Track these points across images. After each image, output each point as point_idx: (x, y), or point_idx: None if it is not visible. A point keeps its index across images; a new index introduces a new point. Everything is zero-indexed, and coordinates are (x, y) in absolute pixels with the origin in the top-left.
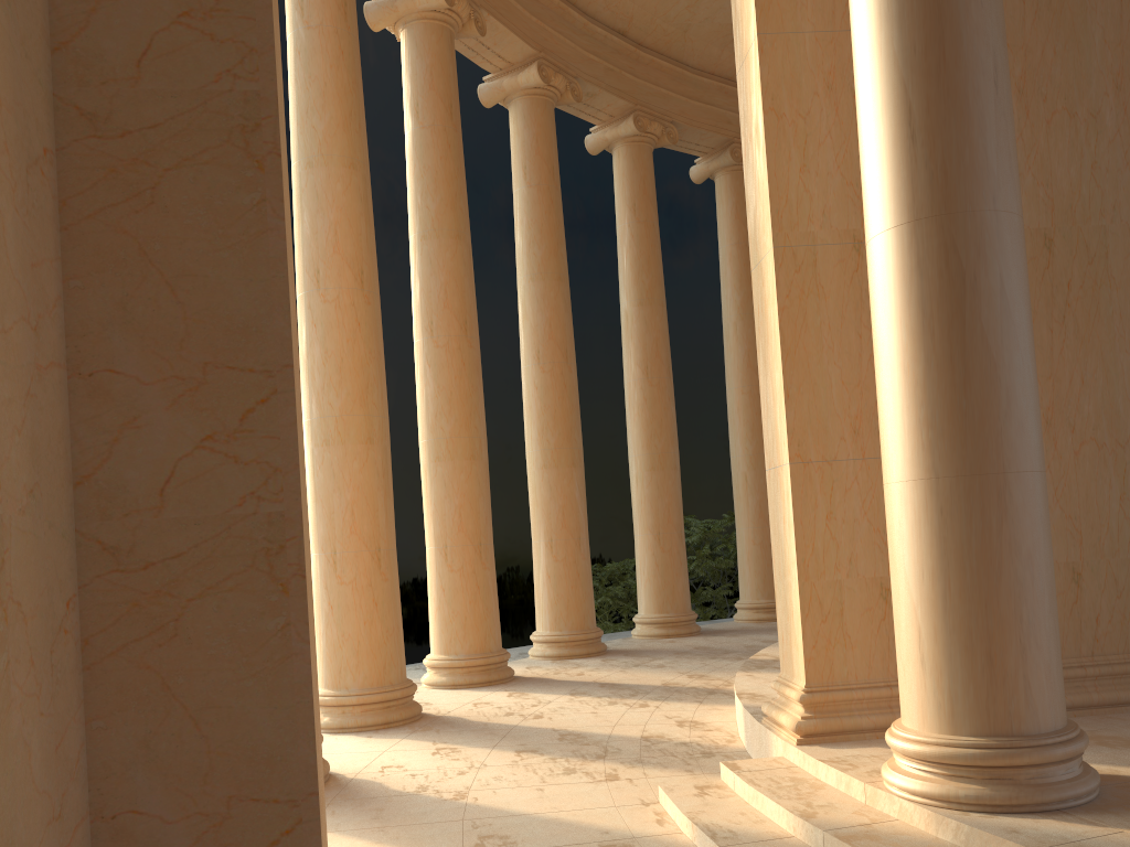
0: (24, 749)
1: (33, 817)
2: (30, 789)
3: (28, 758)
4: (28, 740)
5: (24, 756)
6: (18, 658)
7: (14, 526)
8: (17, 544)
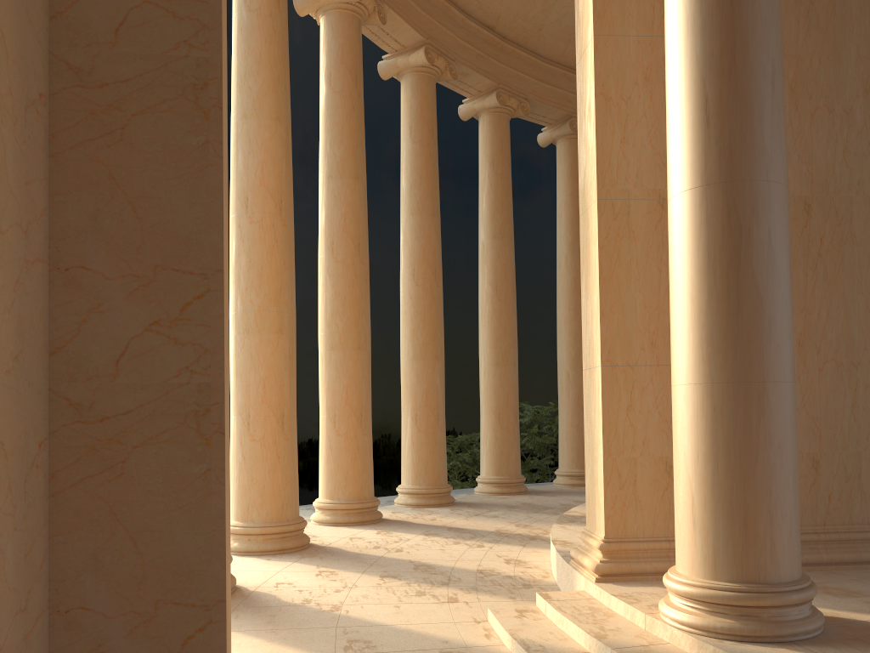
0: (0, 555)
1: (4, 608)
2: (3, 586)
3: (3, 562)
4: (3, 549)
5: (0, 561)
6: None
7: (1, 383)
8: (2, 397)
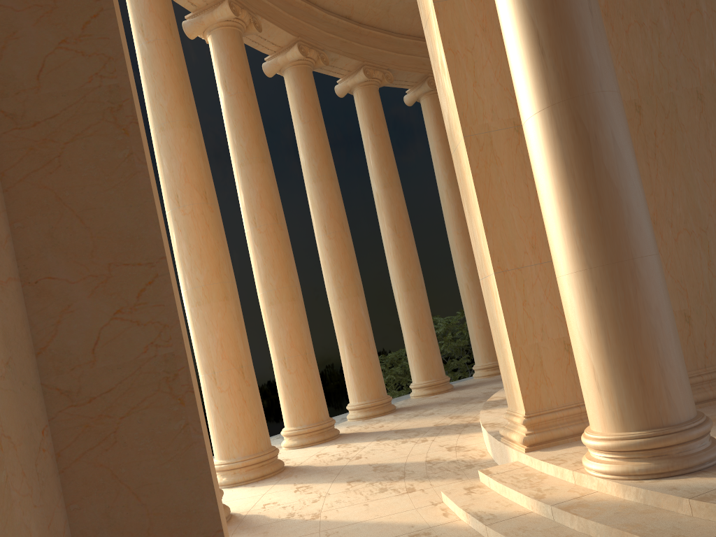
0: (26, 531)
1: None
2: None
3: (29, 536)
4: (28, 525)
5: (27, 535)
6: (13, 473)
7: None
8: (2, 399)
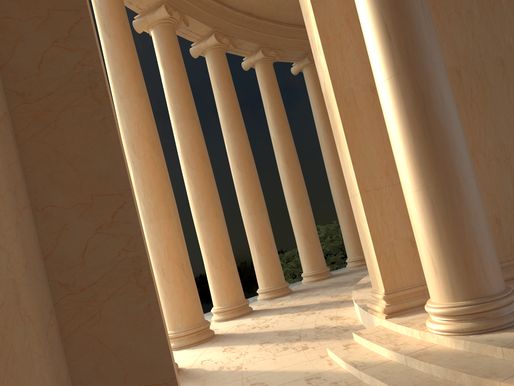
0: (43, 380)
1: None
2: None
3: (45, 384)
4: (44, 376)
5: (43, 383)
6: (33, 341)
7: (21, 282)
8: (23, 290)
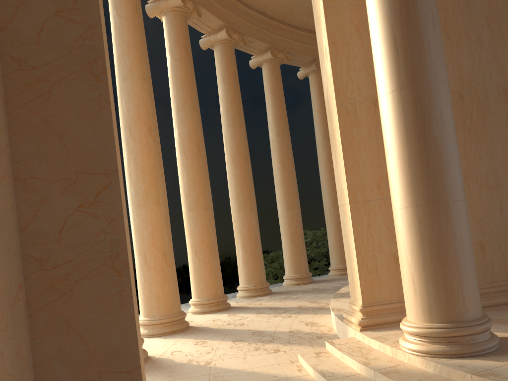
0: (1, 355)
1: None
2: (4, 374)
3: (2, 359)
4: (2, 351)
5: (1, 358)
6: None
7: None
8: None
